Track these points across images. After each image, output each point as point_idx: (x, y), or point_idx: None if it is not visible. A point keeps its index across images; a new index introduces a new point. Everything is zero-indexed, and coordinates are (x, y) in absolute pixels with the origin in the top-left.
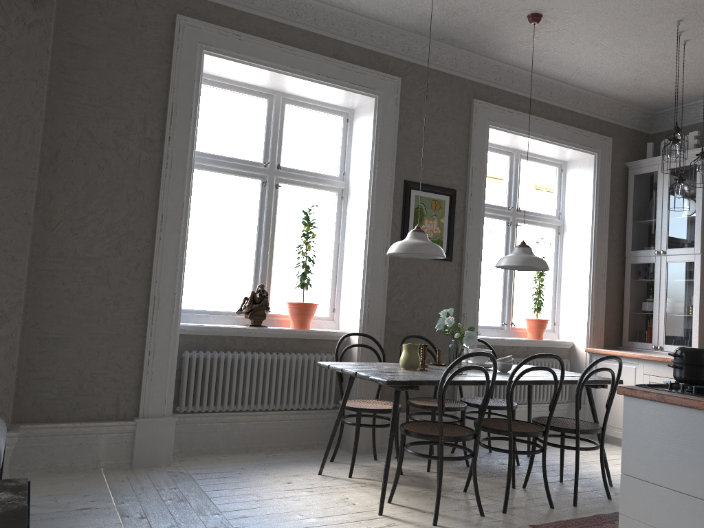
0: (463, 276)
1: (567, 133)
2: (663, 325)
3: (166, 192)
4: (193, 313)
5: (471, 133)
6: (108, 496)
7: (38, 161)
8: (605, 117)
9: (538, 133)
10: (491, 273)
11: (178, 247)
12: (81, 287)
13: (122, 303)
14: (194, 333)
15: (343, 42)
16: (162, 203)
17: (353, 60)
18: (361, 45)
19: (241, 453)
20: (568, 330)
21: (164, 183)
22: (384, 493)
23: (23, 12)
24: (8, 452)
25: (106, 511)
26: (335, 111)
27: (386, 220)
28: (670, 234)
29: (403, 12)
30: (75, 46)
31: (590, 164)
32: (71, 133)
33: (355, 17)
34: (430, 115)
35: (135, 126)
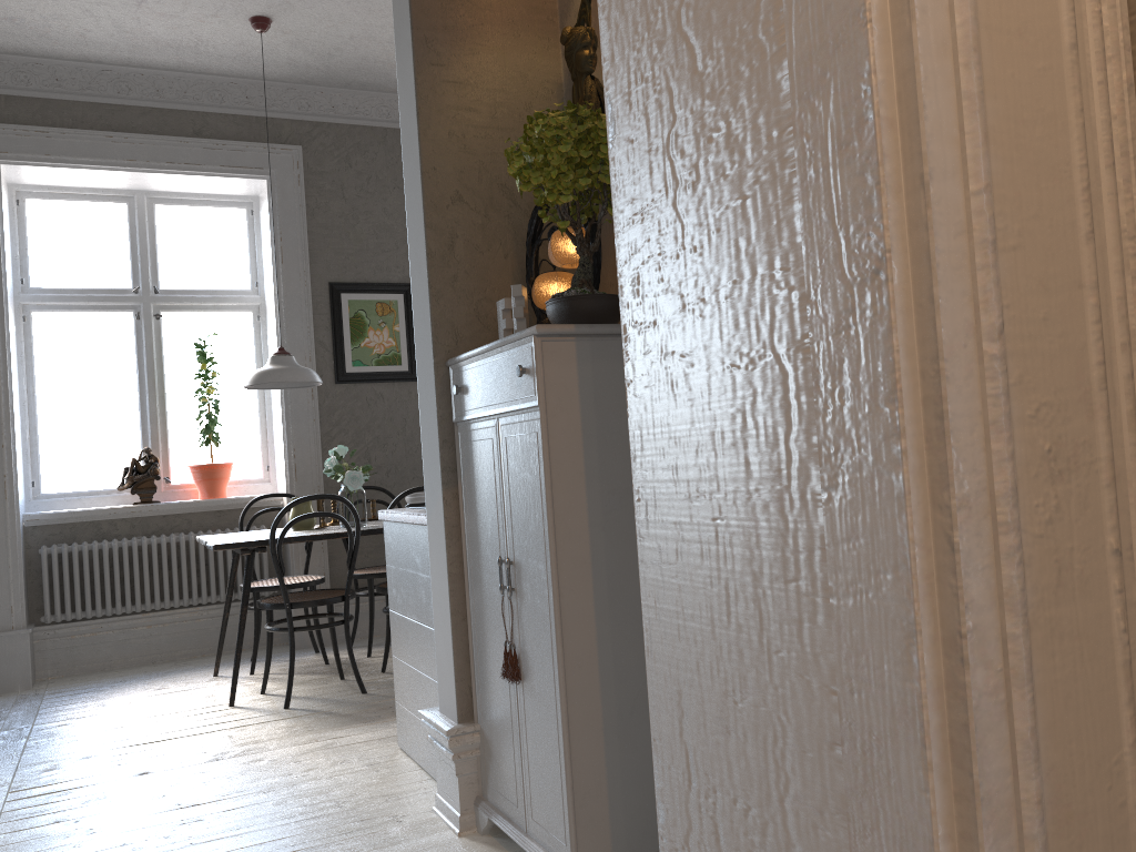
0: None
1: None
2: None
3: None
4: (60, 498)
5: None
6: None
7: None
8: None
9: None
10: None
11: None
12: None
13: None
14: (54, 522)
15: (206, 113)
16: None
17: (226, 135)
18: (234, 112)
19: (143, 666)
20: None
21: None
22: (235, 681)
23: None
24: None
25: None
26: (232, 203)
27: (305, 340)
28: None
29: (266, 63)
30: None
31: None
32: None
33: (210, 78)
34: (358, 189)
35: None
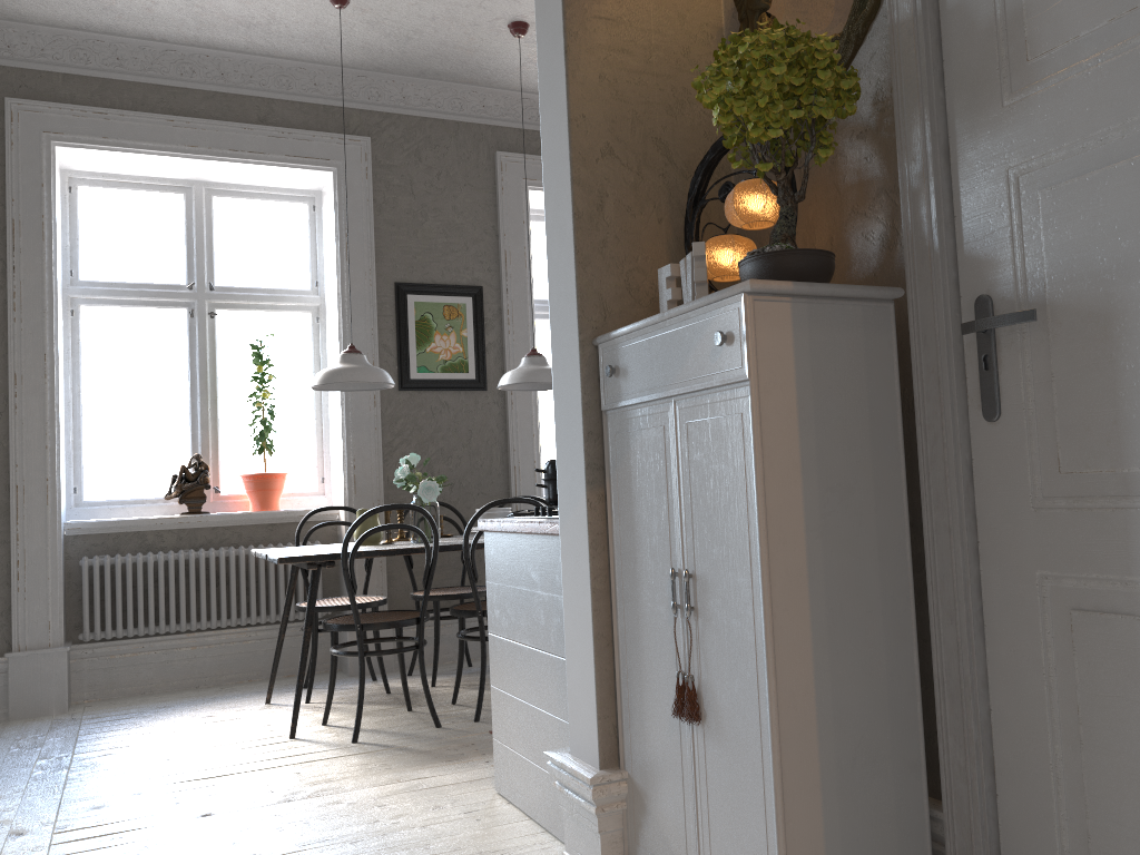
0: (507, 409)
1: None
2: None
3: (17, 343)
4: (103, 506)
5: (498, 201)
6: None
7: None
8: None
9: None
10: None
11: (44, 416)
12: None
13: None
14: (97, 531)
15: (272, 100)
16: (14, 358)
17: (292, 123)
18: (301, 100)
19: (186, 690)
20: None
21: (14, 331)
22: (297, 710)
23: None
24: None
25: None
26: (294, 197)
27: (369, 343)
28: None
29: (339, 46)
30: None
31: None
32: None
33: (278, 62)
34: (428, 185)
35: None
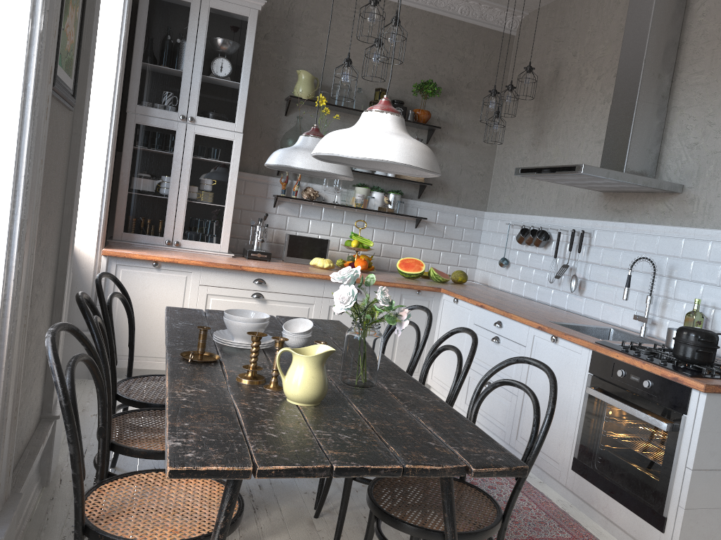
0: (76, 143)
1: None
2: (184, 215)
3: None
4: None
5: None
6: None
7: None
8: None
9: None
10: None
11: None
12: None
13: None
14: None
15: None
16: None
17: None
18: None
19: None
20: None
21: None
22: None
23: None
24: None
25: None
26: None
27: None
28: (202, 98)
29: None
30: None
31: None
32: None
33: None
34: None
35: None
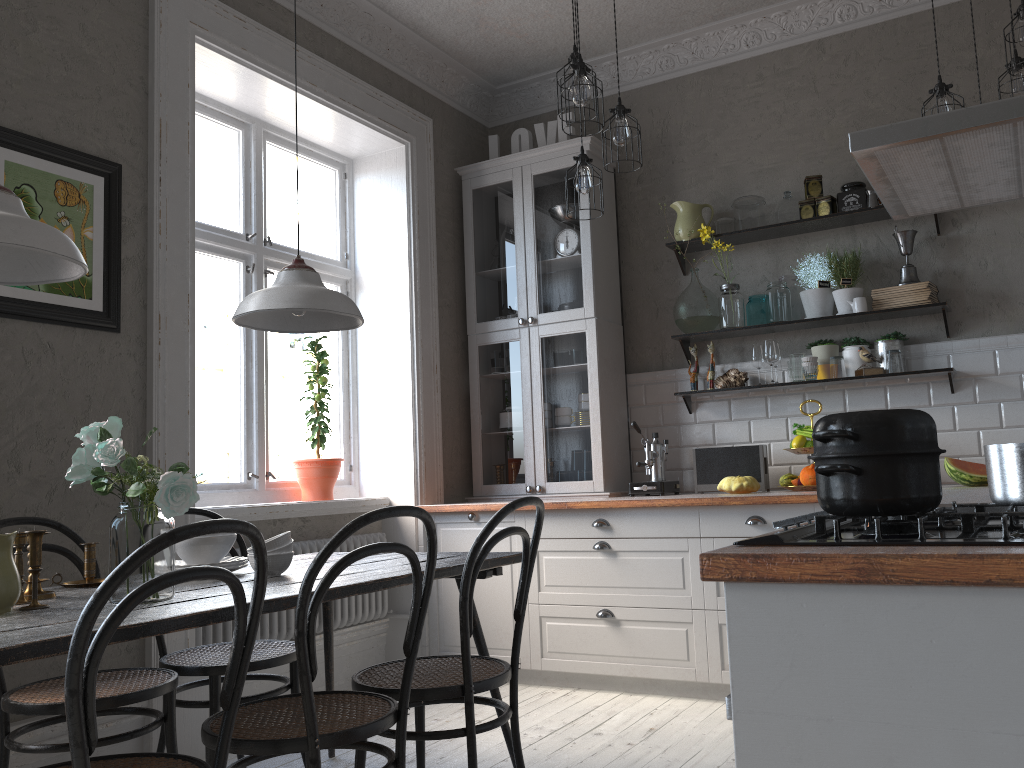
0: (151, 367)
1: (357, 93)
2: (543, 448)
3: None
4: None
5: (152, 41)
6: None
7: None
8: (418, 80)
9: (302, 79)
10: (212, 403)
11: None
12: None
13: None
14: None
15: None
16: None
17: None
18: None
19: None
20: (378, 477)
21: None
22: None
23: None
24: None
25: None
26: None
27: None
28: (542, 289)
29: None
30: None
31: (398, 163)
32: None
33: None
34: None
35: None
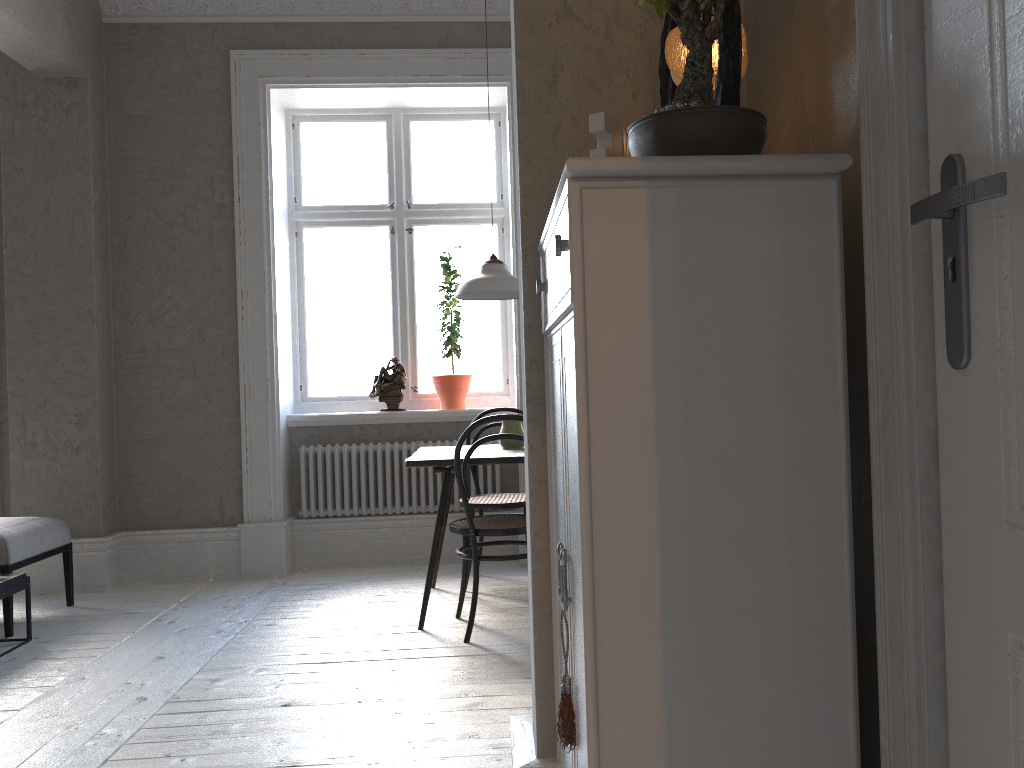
0: None
1: None
2: None
3: (243, 263)
4: (323, 401)
5: None
6: (173, 603)
7: (93, 253)
8: None
9: None
10: None
11: (264, 325)
12: (168, 382)
13: (213, 396)
14: (313, 424)
15: (451, 23)
16: (240, 276)
17: (469, 43)
18: (477, 20)
19: (384, 565)
20: None
21: (240, 253)
22: (425, 603)
23: (59, 97)
24: (102, 558)
25: (148, 615)
26: (481, 115)
27: None
28: None
29: None
30: (129, 118)
31: None
32: (137, 215)
33: None
34: None
35: (202, 193)
